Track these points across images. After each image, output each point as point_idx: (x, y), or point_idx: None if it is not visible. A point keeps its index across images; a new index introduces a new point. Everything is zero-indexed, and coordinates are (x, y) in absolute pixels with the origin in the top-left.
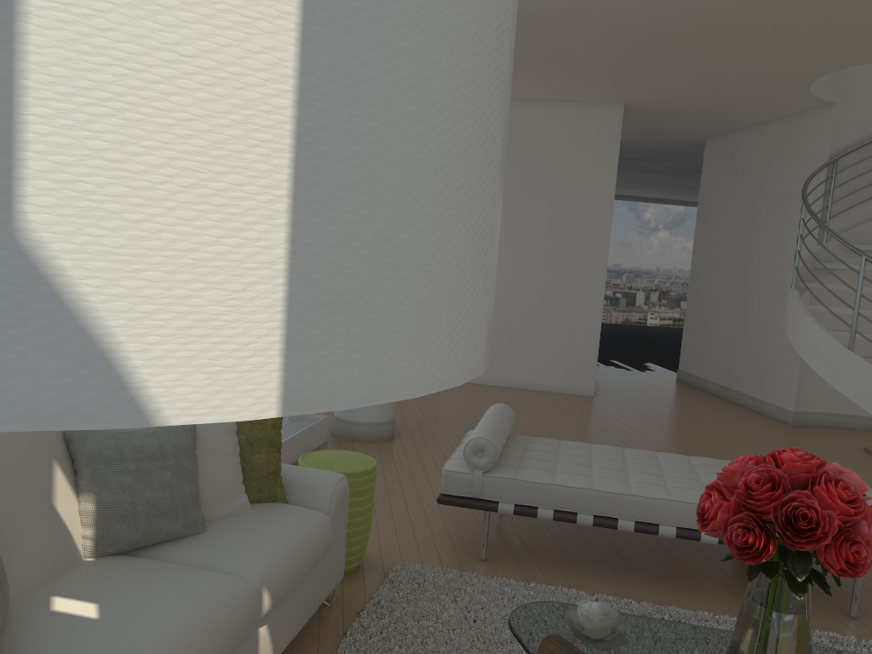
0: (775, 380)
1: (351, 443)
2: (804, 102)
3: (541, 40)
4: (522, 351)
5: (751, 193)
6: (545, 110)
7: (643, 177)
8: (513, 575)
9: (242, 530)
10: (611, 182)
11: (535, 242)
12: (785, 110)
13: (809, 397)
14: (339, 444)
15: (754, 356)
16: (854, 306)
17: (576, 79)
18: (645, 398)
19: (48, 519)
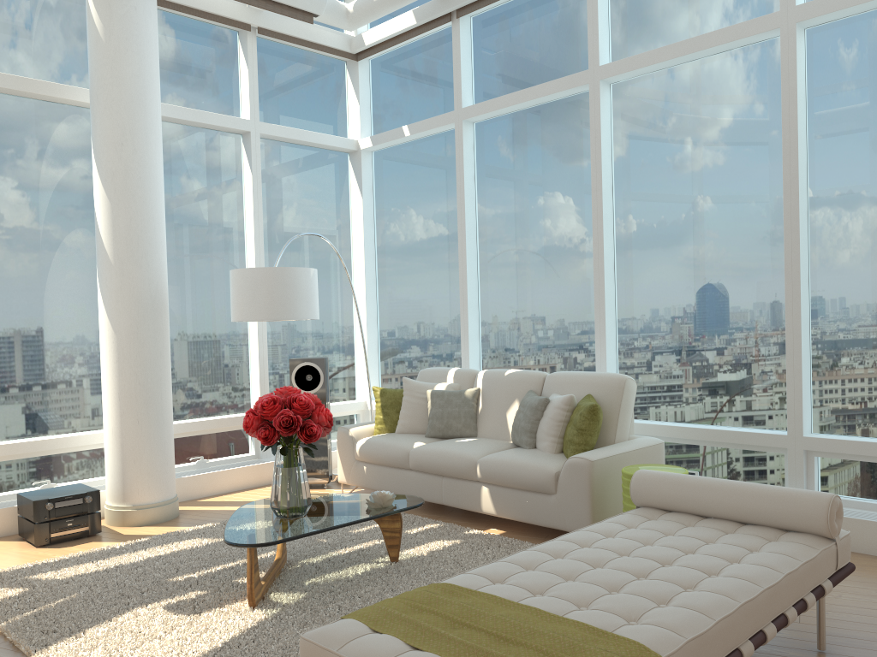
0: None
1: None
2: None
3: None
4: None
5: None
6: None
7: None
8: None
9: (523, 452)
10: None
11: None
12: None
13: None
14: None
15: None
16: None
17: None
18: None
19: (500, 417)
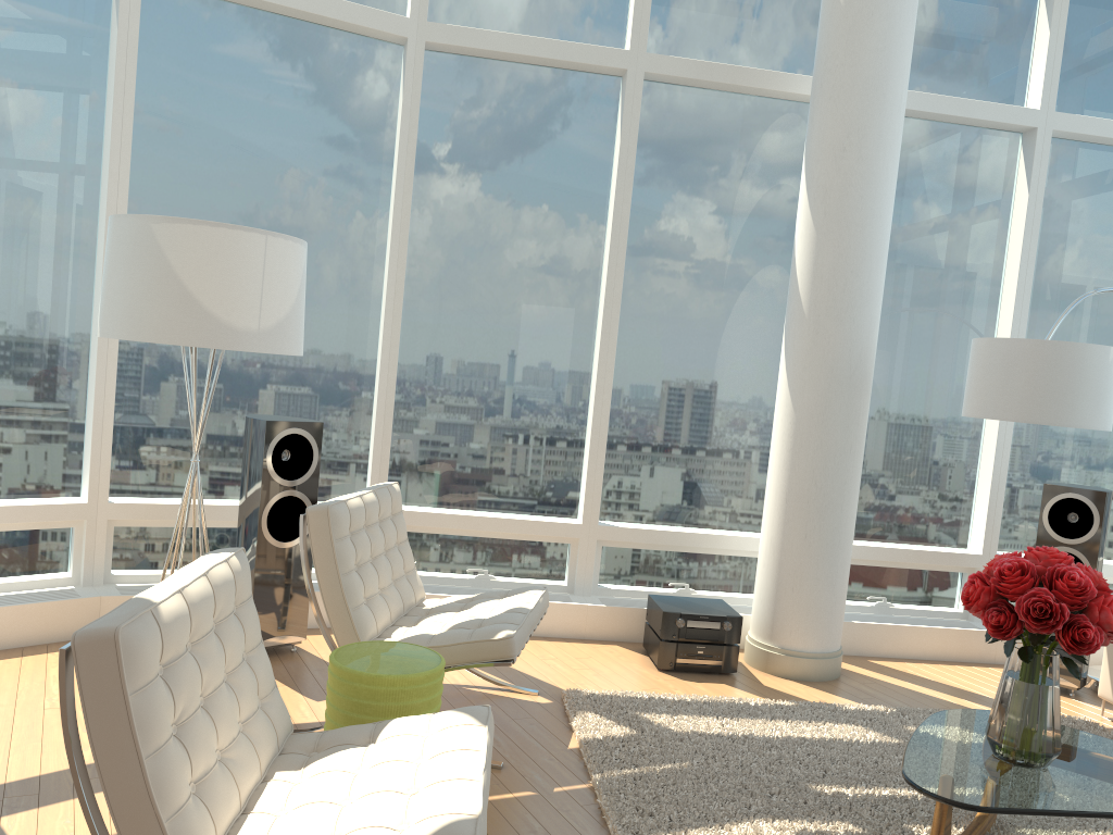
0: None
1: None
2: None
3: None
4: None
5: None
6: None
7: None
8: None
9: None
10: None
11: None
12: None
13: None
14: None
15: None
16: None
17: None
18: None
19: None
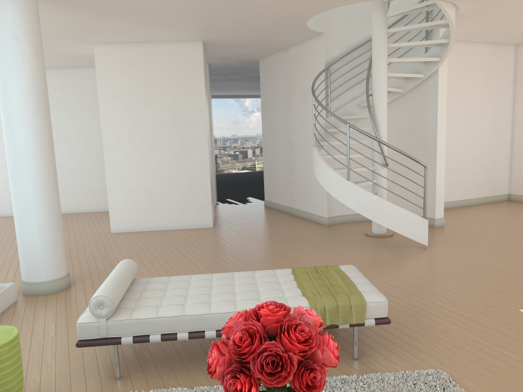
0: (315, 200)
1: (35, 298)
2: (306, 33)
3: (129, 2)
4: (163, 206)
5: (288, 90)
6: (152, 48)
7: (232, 84)
8: (139, 385)
9: None
10: (202, 92)
11: (160, 135)
12: (298, 38)
13: (334, 207)
14: (26, 301)
15: (302, 187)
16: (347, 154)
17: (165, 27)
18: (244, 223)
19: None
